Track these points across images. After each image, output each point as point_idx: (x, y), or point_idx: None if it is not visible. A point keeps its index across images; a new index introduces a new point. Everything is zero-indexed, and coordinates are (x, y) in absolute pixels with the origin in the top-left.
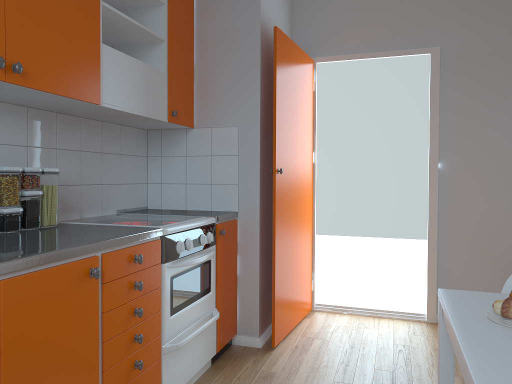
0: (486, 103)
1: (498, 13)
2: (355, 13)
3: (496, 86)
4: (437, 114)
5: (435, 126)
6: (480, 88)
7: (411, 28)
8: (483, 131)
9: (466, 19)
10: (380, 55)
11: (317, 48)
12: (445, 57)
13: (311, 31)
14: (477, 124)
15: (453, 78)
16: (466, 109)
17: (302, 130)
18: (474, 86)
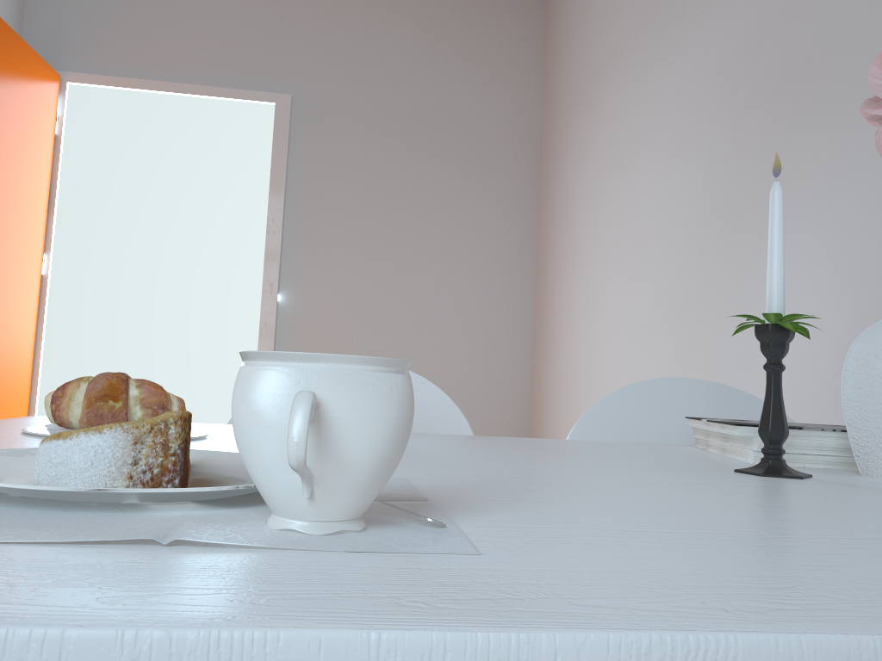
0: (358, 199)
1: (383, 59)
2: (151, 7)
3: (374, 174)
4: (281, 207)
5: (276, 228)
6: (351, 174)
7: (248, 56)
8: (352, 245)
9: (336, 59)
10: (190, 91)
11: (72, 56)
12: (299, 114)
13: (64, 23)
14: (343, 233)
15: (311, 152)
16: (328, 205)
17: (10, 199)
18: (342, 169)
